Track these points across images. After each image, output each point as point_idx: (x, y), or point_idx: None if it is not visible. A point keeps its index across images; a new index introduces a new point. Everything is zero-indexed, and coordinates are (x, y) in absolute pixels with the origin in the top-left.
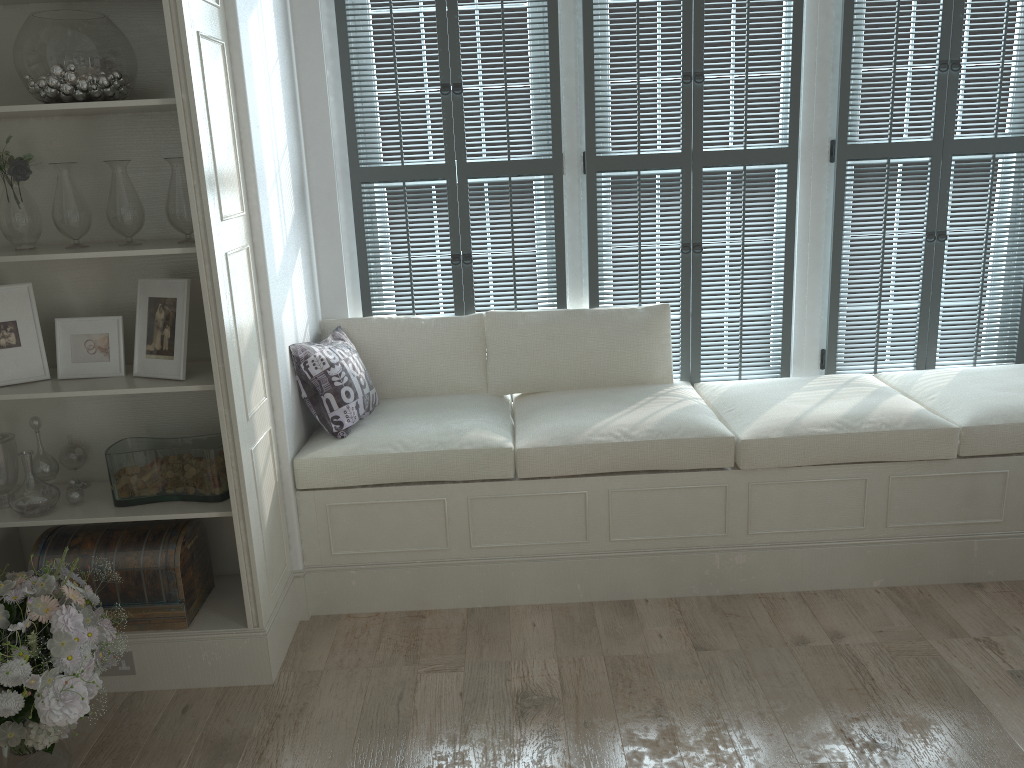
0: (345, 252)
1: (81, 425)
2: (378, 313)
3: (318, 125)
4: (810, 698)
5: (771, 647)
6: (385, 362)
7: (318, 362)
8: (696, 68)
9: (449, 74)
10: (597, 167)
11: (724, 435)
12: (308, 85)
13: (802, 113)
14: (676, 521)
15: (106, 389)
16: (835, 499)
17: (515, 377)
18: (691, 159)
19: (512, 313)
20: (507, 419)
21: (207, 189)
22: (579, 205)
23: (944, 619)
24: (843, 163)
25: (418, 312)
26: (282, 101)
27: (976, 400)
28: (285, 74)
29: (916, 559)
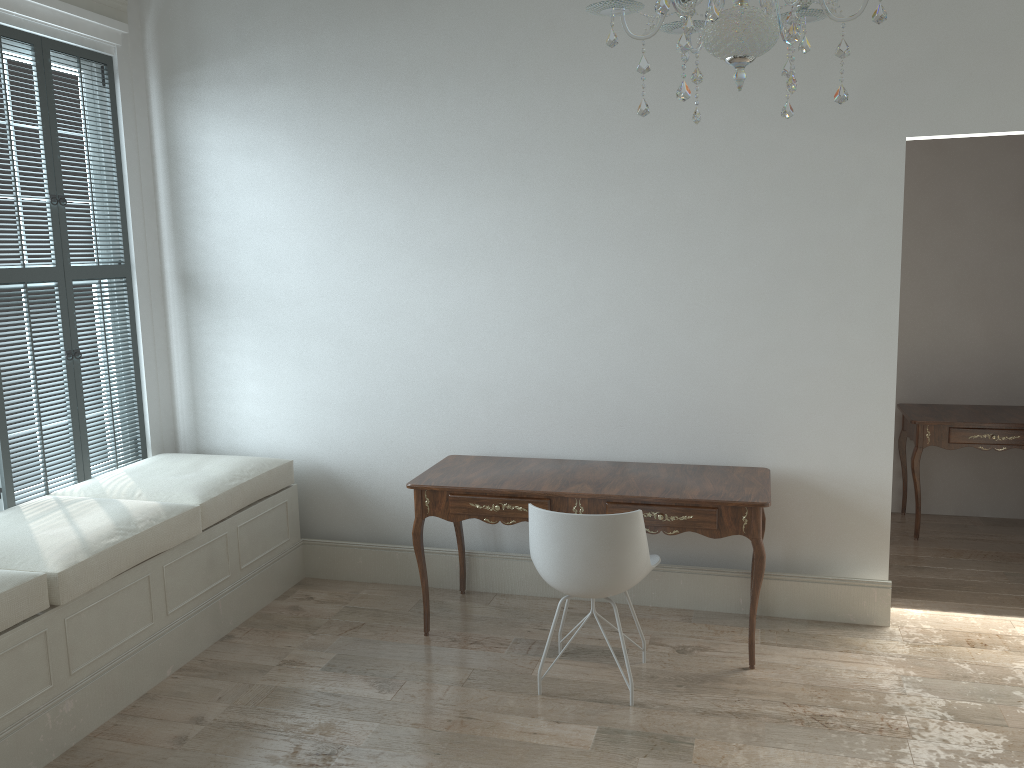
0: None
1: None
2: None
3: None
4: (250, 764)
5: (167, 758)
6: None
7: None
8: None
9: None
10: None
11: (37, 575)
12: None
13: None
14: (4, 695)
15: None
16: (131, 605)
17: None
18: None
19: None
20: None
21: None
22: None
23: (244, 666)
24: None
25: None
26: None
27: (180, 484)
28: None
29: (190, 634)
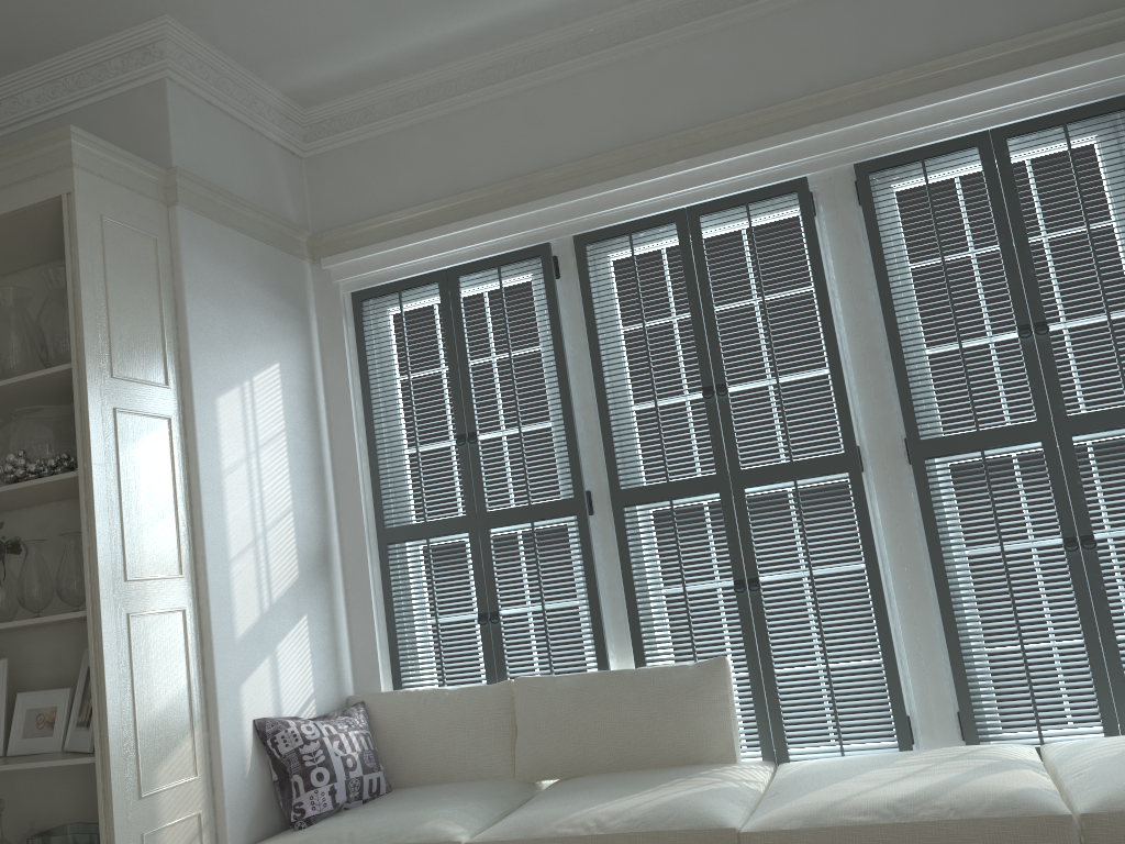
0: (380, 619)
1: (48, 810)
2: (409, 685)
3: (350, 490)
4: None
5: None
6: (403, 742)
7: (290, 738)
8: (717, 380)
9: (464, 424)
10: (623, 501)
11: (722, 826)
12: (341, 453)
13: (860, 411)
14: None
15: (18, 763)
16: None
17: (541, 757)
18: (729, 480)
19: (542, 678)
20: (503, 808)
21: (99, 549)
22: (614, 546)
23: None
24: (921, 462)
25: (448, 682)
26: (287, 469)
27: None
28: (300, 444)
29: None
